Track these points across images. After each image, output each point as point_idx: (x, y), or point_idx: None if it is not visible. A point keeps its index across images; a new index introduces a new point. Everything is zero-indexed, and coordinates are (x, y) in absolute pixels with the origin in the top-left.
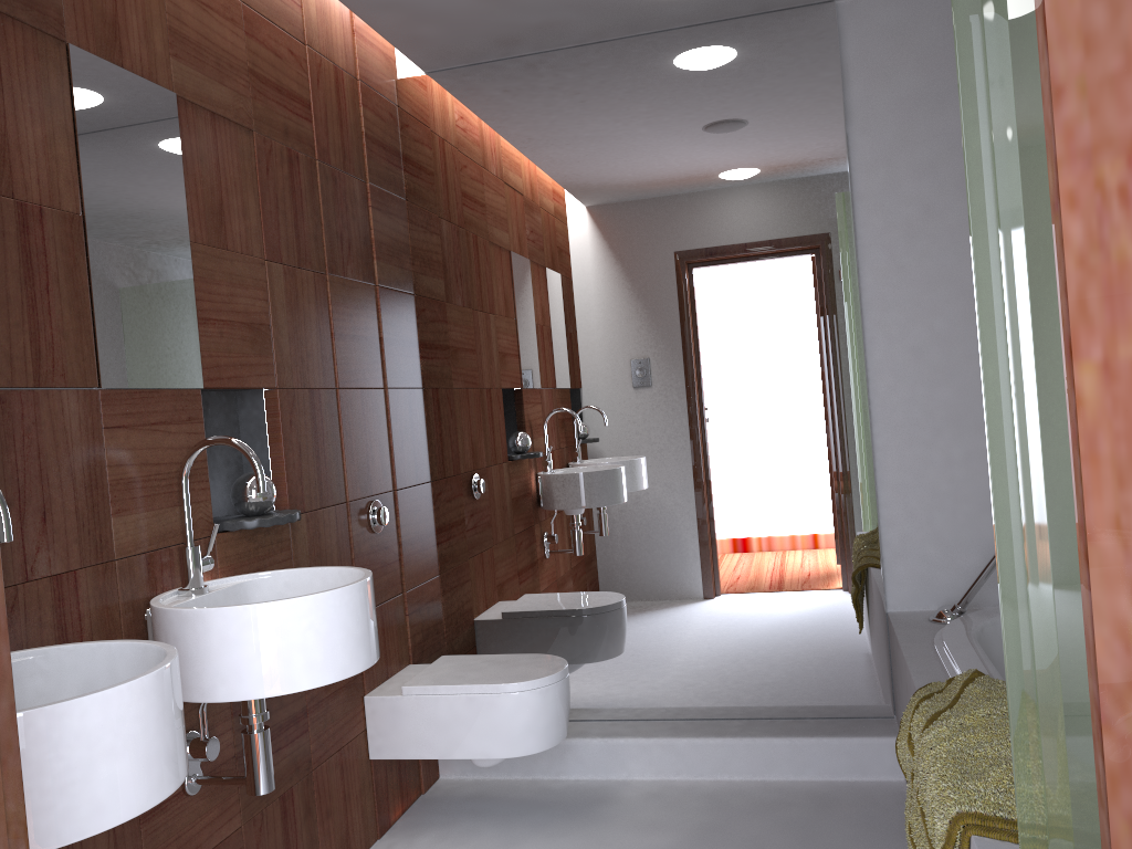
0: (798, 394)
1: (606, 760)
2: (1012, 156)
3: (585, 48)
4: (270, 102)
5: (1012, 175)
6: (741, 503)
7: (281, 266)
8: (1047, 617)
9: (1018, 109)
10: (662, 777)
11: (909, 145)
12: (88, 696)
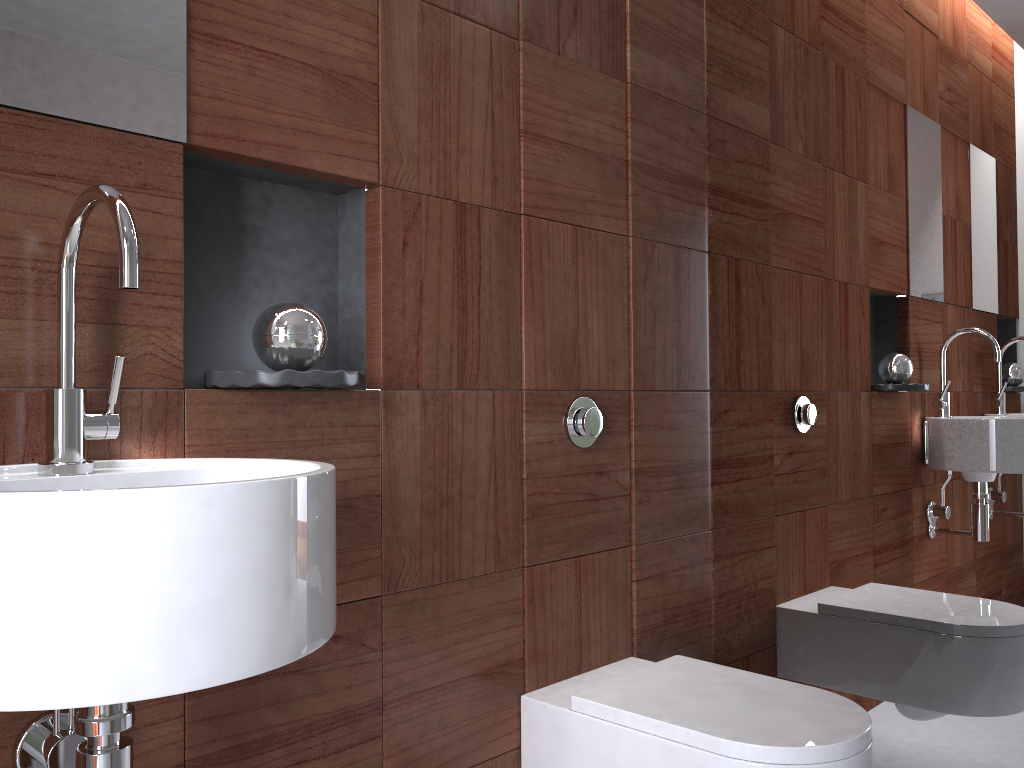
0: None
1: None
2: None
3: None
4: None
5: None
6: None
7: (414, 2)
8: None
9: None
10: None
11: None
12: None
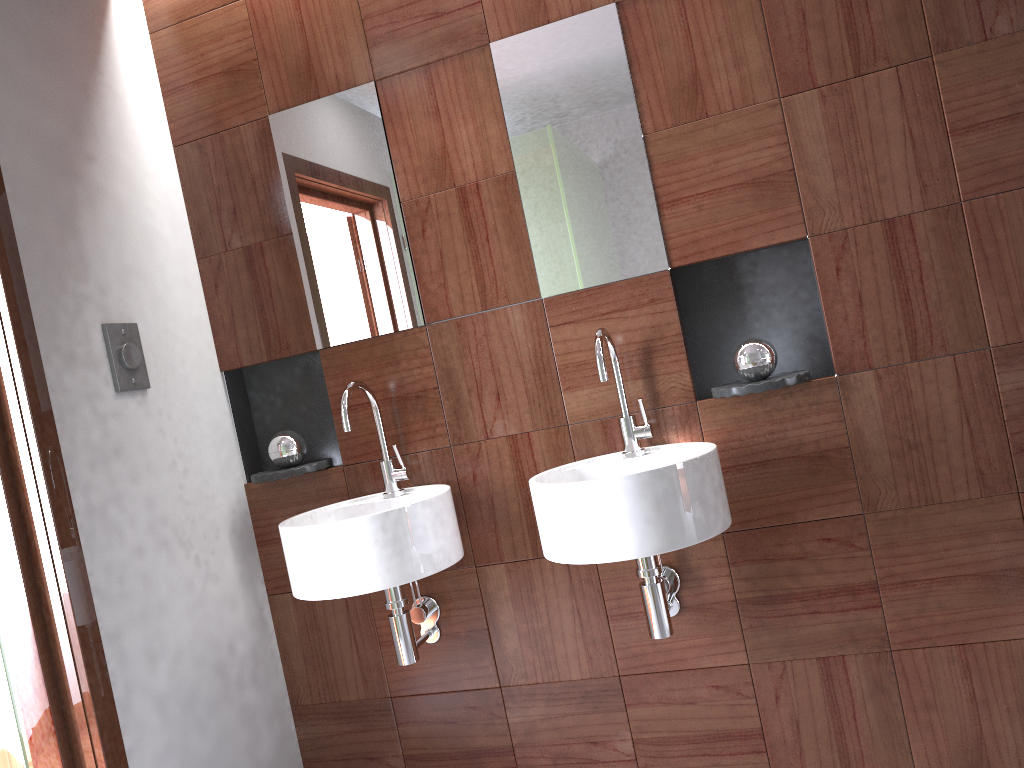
0: None
1: None
2: None
3: None
4: None
5: None
6: None
7: (814, 92)
8: None
9: None
10: None
11: None
12: (295, 528)
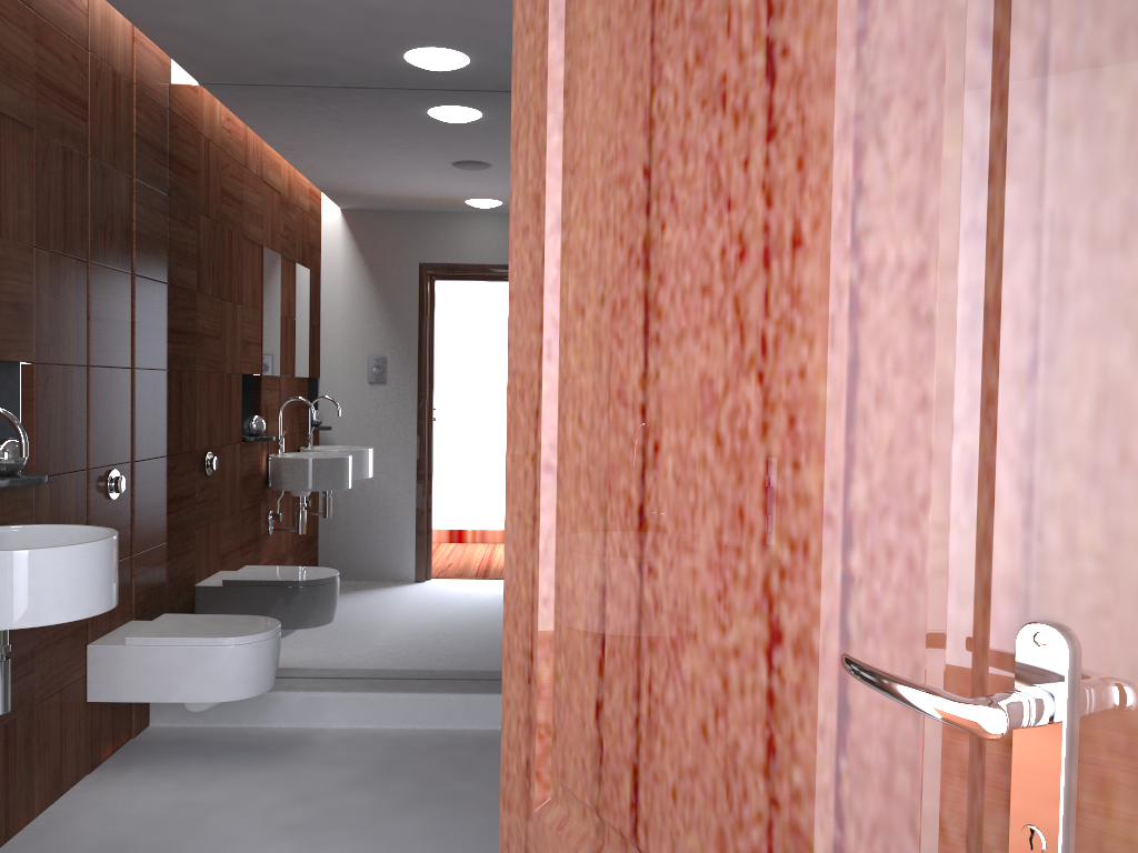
0: (502, 411)
1: (307, 710)
2: None
3: (350, 90)
4: (51, 103)
5: None
6: (446, 497)
7: (48, 253)
8: None
9: None
10: (355, 726)
11: None
12: None
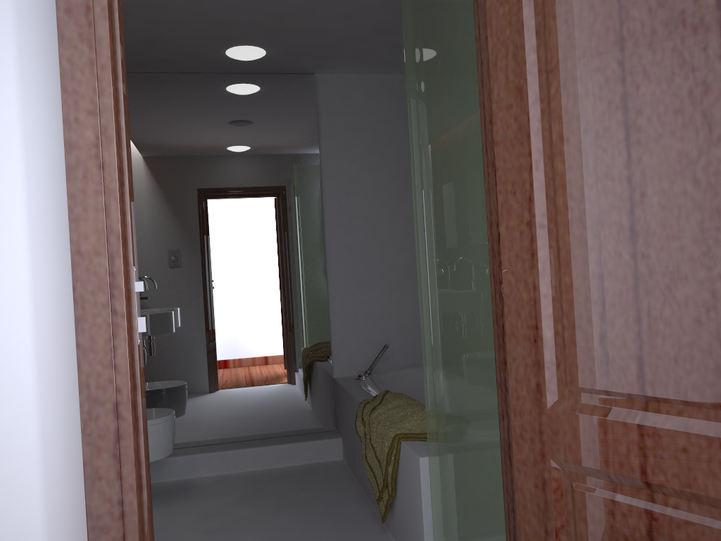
0: (293, 267)
1: (187, 467)
2: (432, 168)
3: (183, 74)
4: None
5: (431, 175)
6: (262, 324)
7: None
8: (441, 336)
9: (436, 153)
10: (219, 473)
11: (347, 148)
12: None
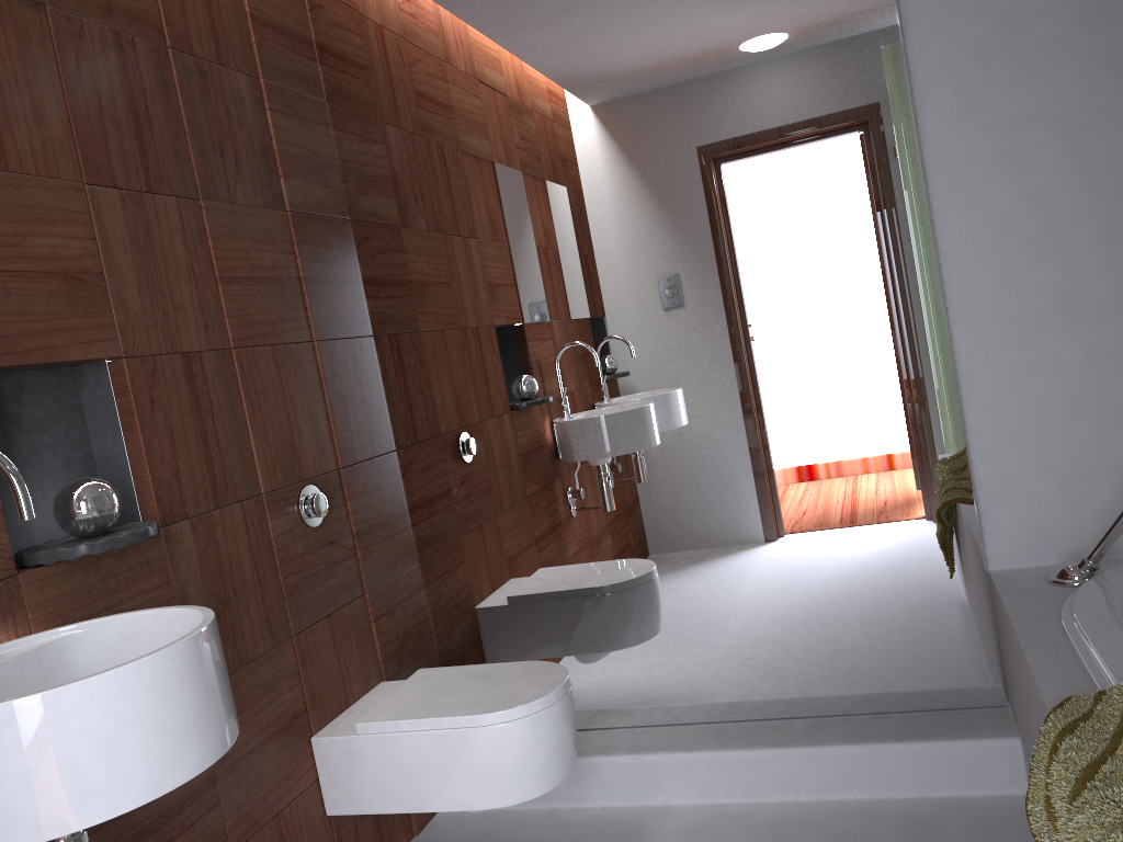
0: (847, 295)
1: (637, 781)
2: None
3: None
4: None
5: None
6: (783, 445)
7: (115, 192)
8: None
9: None
10: (710, 800)
11: None
12: None
